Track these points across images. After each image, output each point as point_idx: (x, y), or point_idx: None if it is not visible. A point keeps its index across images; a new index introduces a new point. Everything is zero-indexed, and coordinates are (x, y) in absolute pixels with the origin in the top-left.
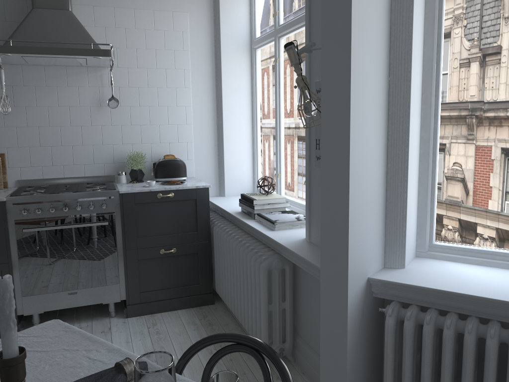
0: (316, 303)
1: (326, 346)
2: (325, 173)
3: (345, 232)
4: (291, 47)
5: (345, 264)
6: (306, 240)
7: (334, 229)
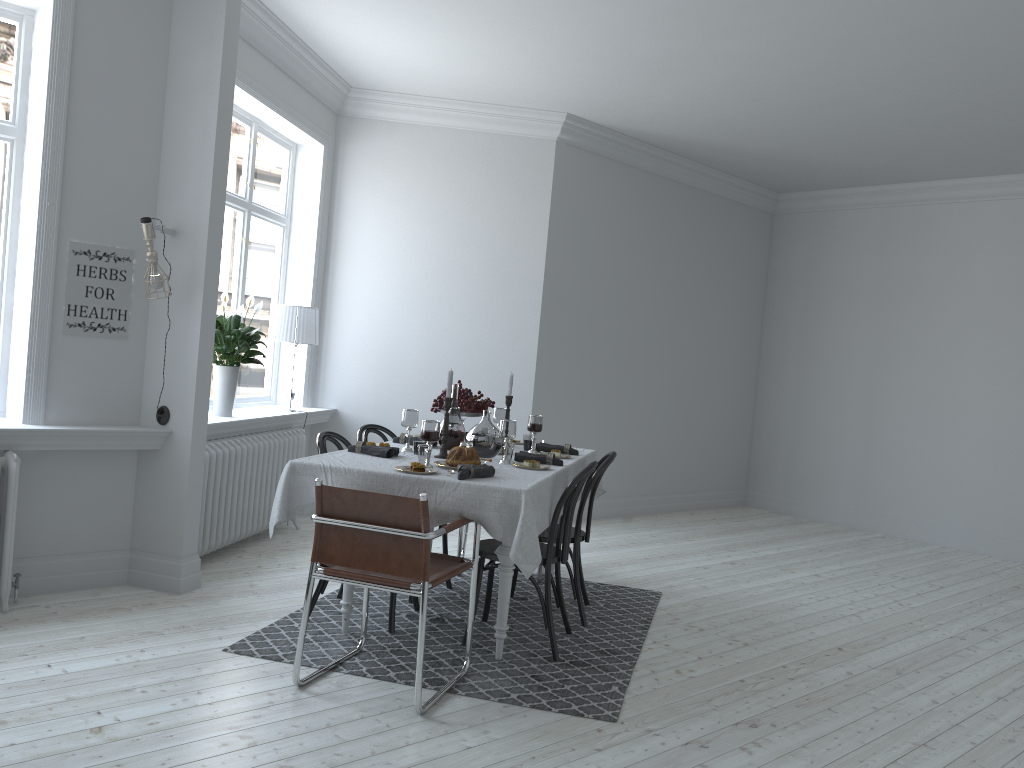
0: (56, 495)
1: (191, 486)
2: (202, 340)
3: (209, 386)
4: (152, 223)
5: (207, 411)
6: (39, 424)
7: (203, 385)
